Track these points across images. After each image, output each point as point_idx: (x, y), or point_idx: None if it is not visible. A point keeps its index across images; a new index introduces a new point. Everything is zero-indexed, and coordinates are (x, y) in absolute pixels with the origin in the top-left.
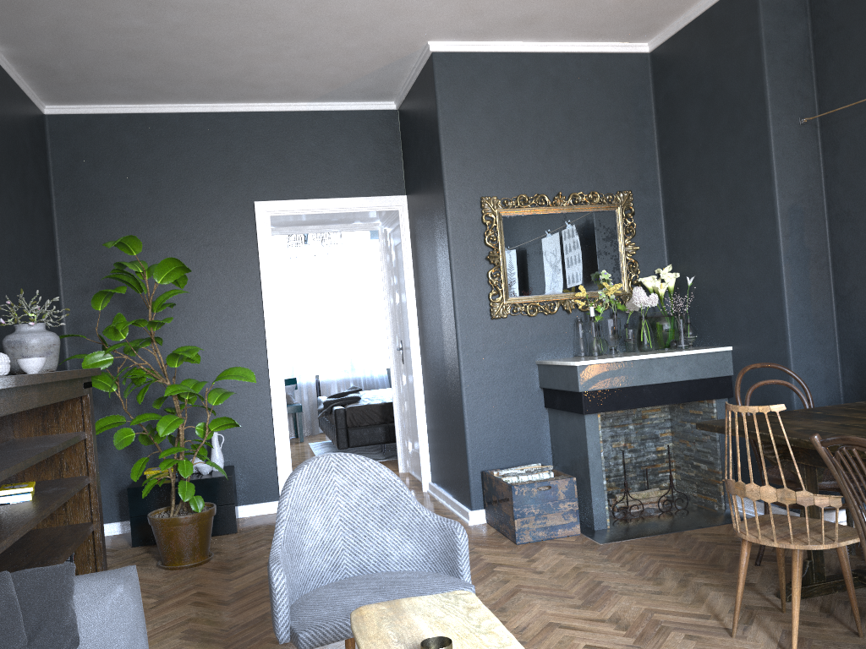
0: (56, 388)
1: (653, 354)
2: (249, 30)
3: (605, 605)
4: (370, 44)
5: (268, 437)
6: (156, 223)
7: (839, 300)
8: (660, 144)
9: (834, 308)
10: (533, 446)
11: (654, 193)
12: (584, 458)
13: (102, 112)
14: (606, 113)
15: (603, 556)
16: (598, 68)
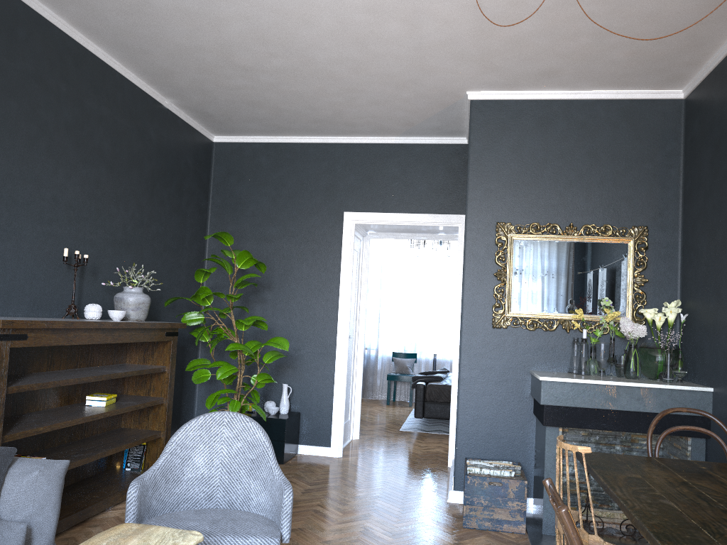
0: (126, 333)
1: (621, 382)
2: (322, 86)
3: None
4: (420, 94)
5: (329, 395)
6: (274, 223)
7: None
8: (684, 184)
9: None
10: (517, 446)
11: (673, 230)
12: (543, 465)
13: (249, 141)
14: (630, 154)
15: None
16: (627, 113)
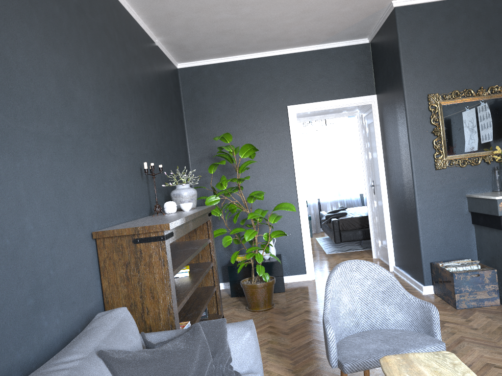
0: (198, 218)
1: None
2: (286, 10)
3: None
4: (356, 7)
5: (298, 238)
6: (235, 122)
7: None
8: None
9: None
10: (464, 248)
11: None
12: None
13: (205, 64)
14: None
15: None
16: None
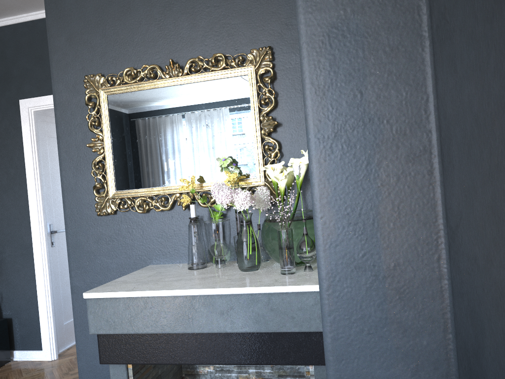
0: None
1: (194, 289)
2: None
3: None
4: None
5: (36, 297)
6: None
7: (450, 237)
8: None
9: (446, 254)
10: None
11: None
12: None
13: None
14: None
15: None
16: None
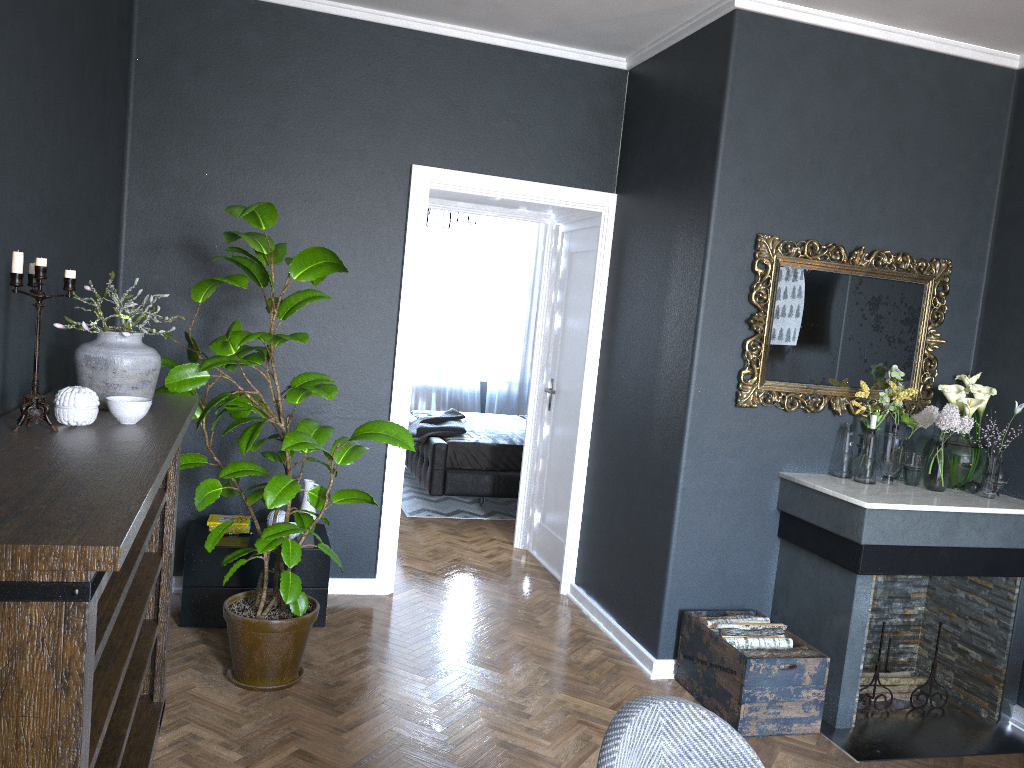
0: None
1: (964, 507)
2: None
3: None
4: None
5: (374, 492)
6: (272, 170)
7: None
8: (1003, 202)
9: None
10: (751, 585)
11: (977, 269)
12: (840, 629)
13: None
14: (943, 145)
15: None
16: (947, 77)
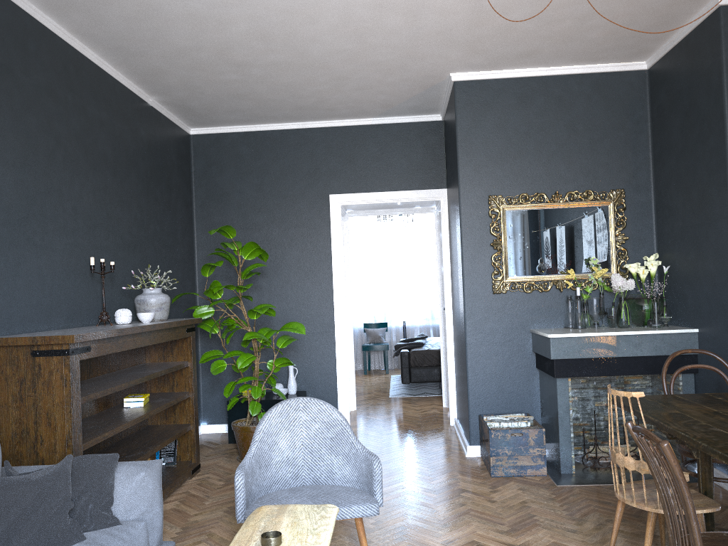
0: (159, 333)
1: (620, 332)
2: (312, 76)
3: (523, 534)
4: (405, 78)
5: (332, 372)
6: (260, 210)
7: None
8: (654, 148)
9: None
10: (524, 399)
11: (646, 191)
12: (556, 413)
13: (227, 132)
14: (604, 123)
15: (552, 495)
16: (598, 85)
